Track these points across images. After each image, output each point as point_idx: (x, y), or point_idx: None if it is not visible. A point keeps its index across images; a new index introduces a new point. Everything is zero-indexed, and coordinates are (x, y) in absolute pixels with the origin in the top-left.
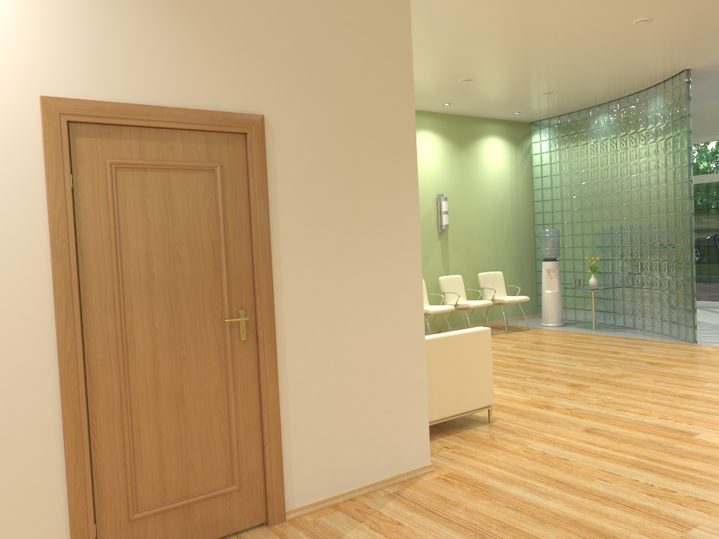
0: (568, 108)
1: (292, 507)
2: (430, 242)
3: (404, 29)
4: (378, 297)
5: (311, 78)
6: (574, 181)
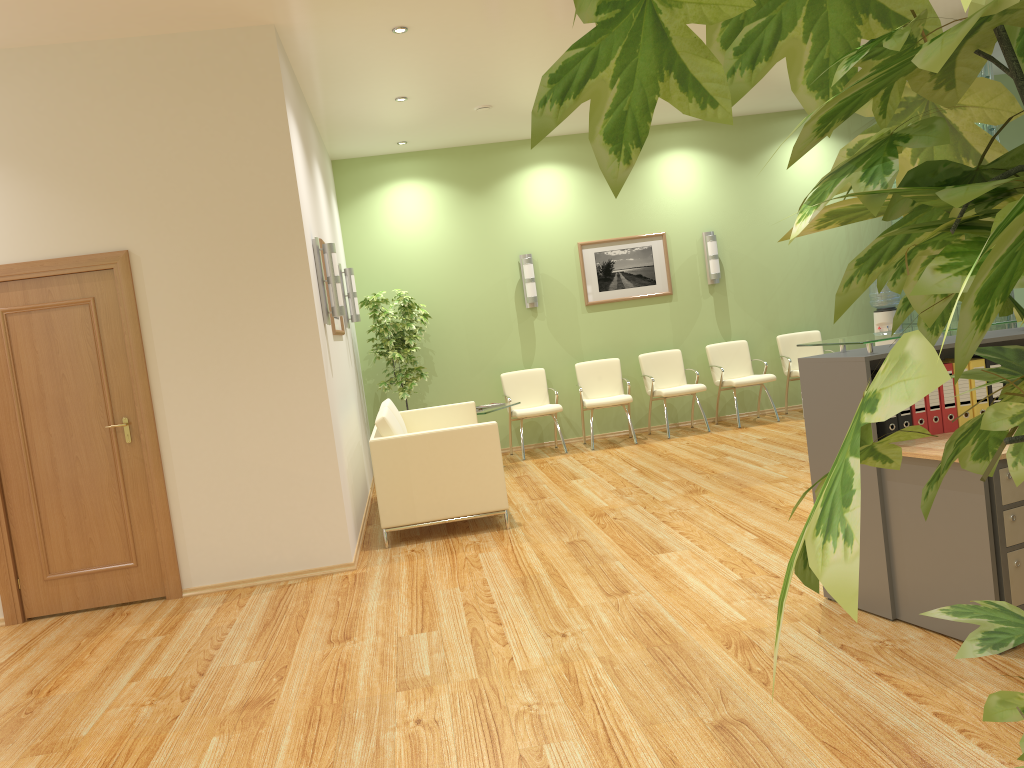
0: None
1: (190, 587)
2: (696, 299)
3: (280, 132)
4: (270, 399)
5: (175, 207)
6: None
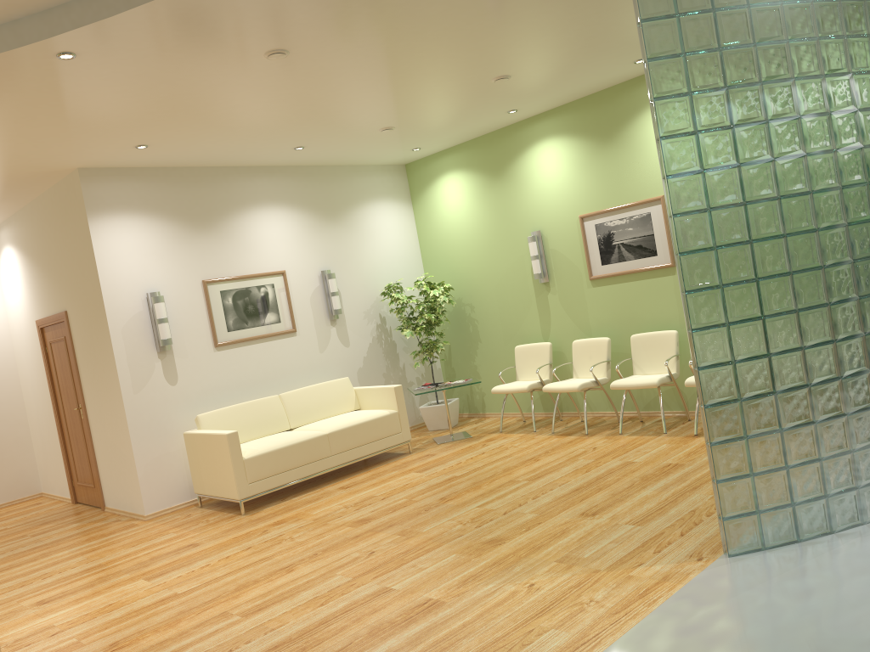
0: None
1: (107, 506)
2: None
3: (89, 237)
4: (110, 404)
5: (72, 285)
6: None
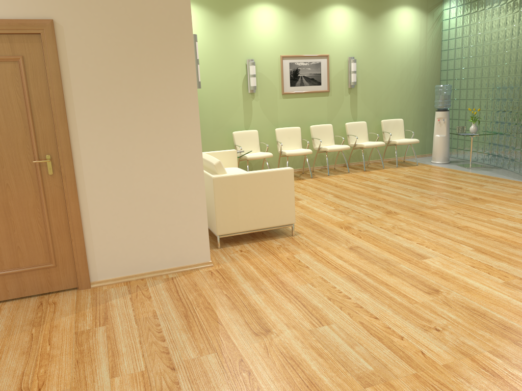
0: None
1: (96, 280)
2: (341, 96)
3: None
4: (160, 147)
5: None
6: (471, 43)
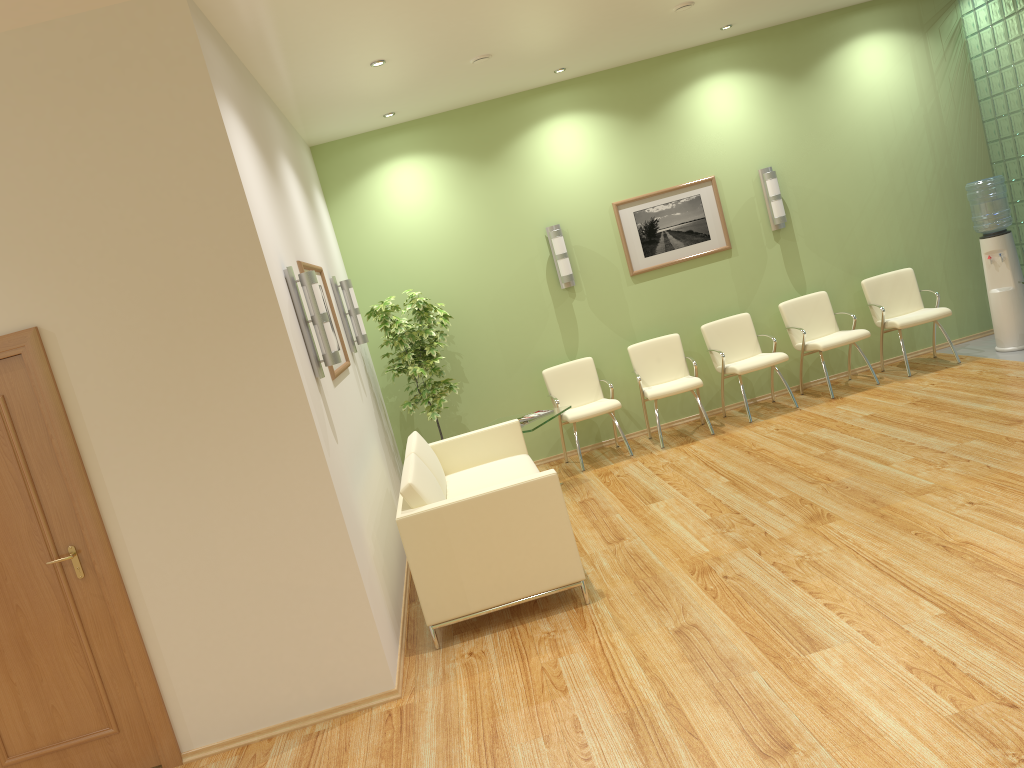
0: None
1: (191, 748)
2: (759, 250)
3: (215, 136)
4: (257, 496)
5: (90, 259)
6: None
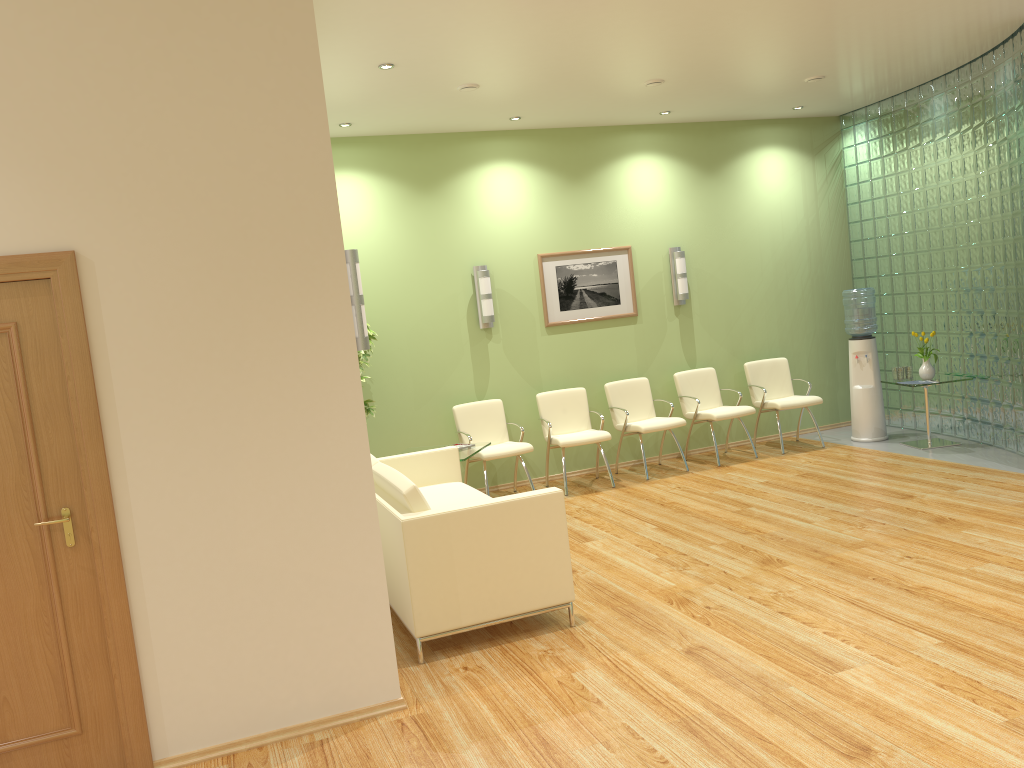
0: (881, 91)
1: (166, 756)
2: (661, 321)
3: (311, 88)
4: (289, 474)
5: (150, 188)
6: (903, 207)
